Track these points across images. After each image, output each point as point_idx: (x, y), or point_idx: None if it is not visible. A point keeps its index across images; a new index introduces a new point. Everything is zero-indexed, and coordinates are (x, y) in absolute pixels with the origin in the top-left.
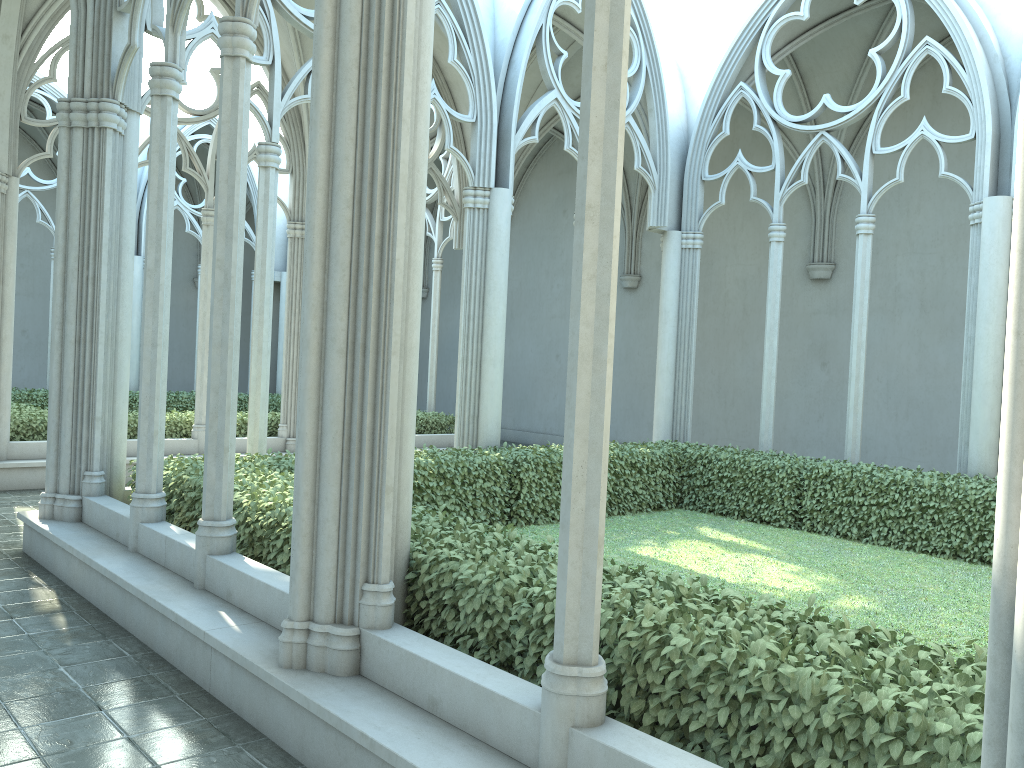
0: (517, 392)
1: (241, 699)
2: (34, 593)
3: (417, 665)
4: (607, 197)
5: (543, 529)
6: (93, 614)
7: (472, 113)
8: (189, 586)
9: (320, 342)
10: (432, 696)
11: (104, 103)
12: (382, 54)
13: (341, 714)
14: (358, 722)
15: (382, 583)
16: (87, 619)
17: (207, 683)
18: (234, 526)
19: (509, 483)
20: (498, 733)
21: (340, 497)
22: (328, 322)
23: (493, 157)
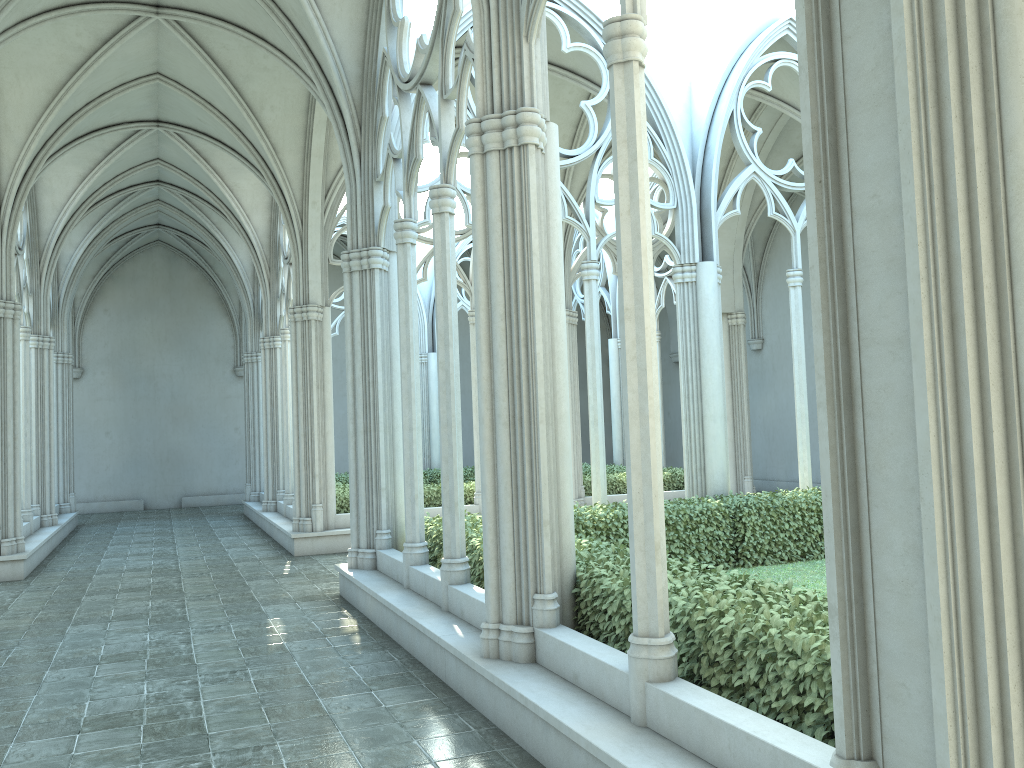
0: (786, 443)
1: (462, 684)
2: (342, 621)
3: (565, 650)
4: (638, 301)
5: (769, 569)
6: (379, 634)
7: (672, 200)
8: (438, 609)
9: (491, 418)
10: (574, 672)
11: (371, 250)
12: (515, 209)
13: (511, 683)
14: (520, 688)
15: (546, 593)
16: (374, 637)
17: (444, 676)
18: (467, 563)
19: (732, 527)
20: (610, 693)
21: (513, 530)
22: (495, 403)
23: (695, 235)
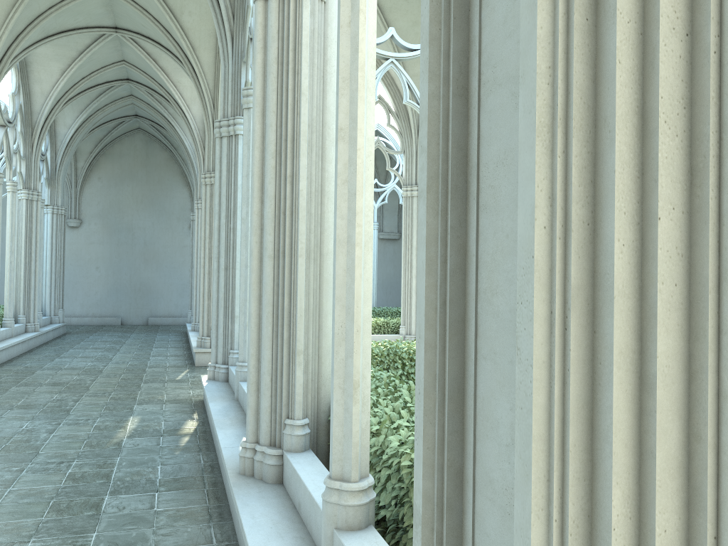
0: None
1: (229, 494)
2: (186, 423)
3: (295, 477)
4: (353, 120)
5: None
6: (206, 437)
7: None
8: (244, 421)
9: (260, 251)
10: (299, 500)
11: (236, 119)
12: (289, 51)
13: (241, 506)
14: (245, 512)
15: (296, 419)
16: (200, 440)
17: (225, 483)
18: None
19: None
20: (315, 530)
21: (272, 357)
22: (263, 237)
23: None
